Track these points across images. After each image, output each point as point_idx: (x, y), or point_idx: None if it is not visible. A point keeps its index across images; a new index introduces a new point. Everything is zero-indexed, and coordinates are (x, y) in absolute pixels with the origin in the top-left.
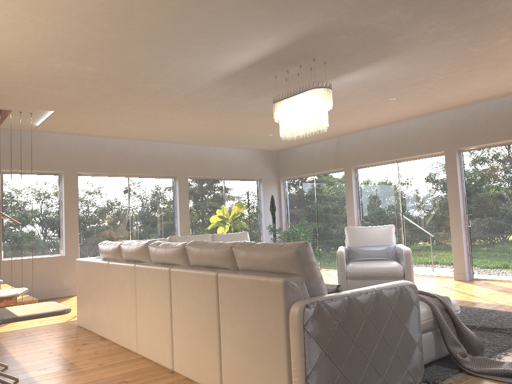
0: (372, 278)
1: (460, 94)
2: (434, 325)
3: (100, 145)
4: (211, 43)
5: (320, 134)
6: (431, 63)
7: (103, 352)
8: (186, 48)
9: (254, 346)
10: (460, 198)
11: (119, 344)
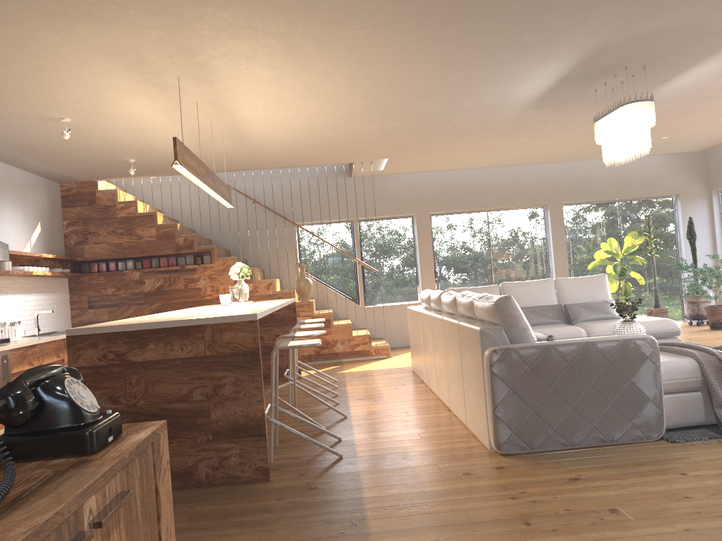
0: None
1: None
2: (704, 385)
3: (451, 179)
4: (489, 83)
5: None
6: None
7: (412, 391)
8: (468, 92)
9: (473, 384)
10: None
11: (429, 387)
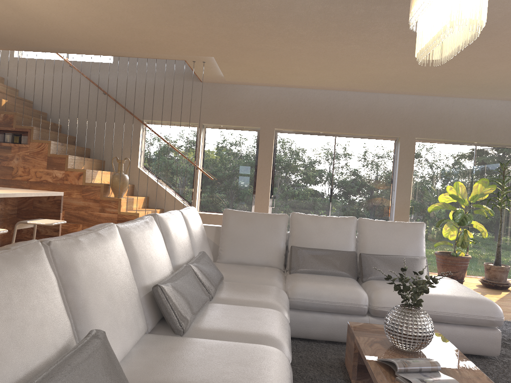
0: None
1: None
2: None
3: (302, 98)
4: None
5: None
6: None
7: None
8: None
9: None
10: None
11: None
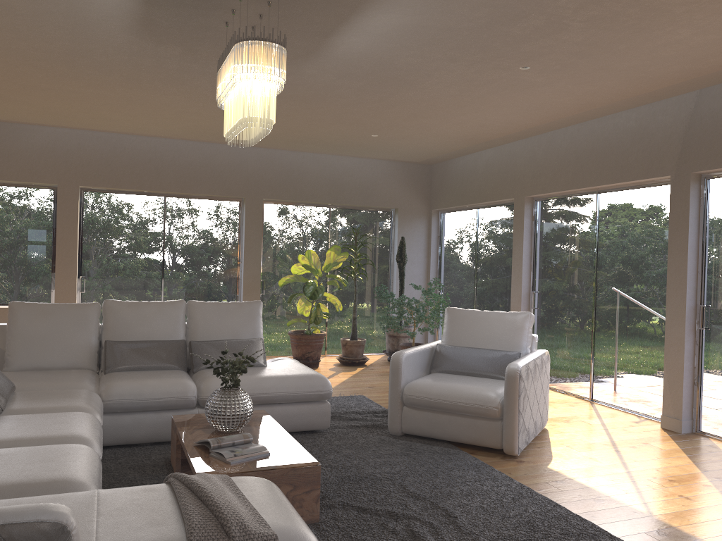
0: (445, 411)
1: (669, 57)
2: None
3: (117, 146)
4: None
5: (463, 137)
6: None
7: None
8: None
9: None
10: (688, 271)
11: None
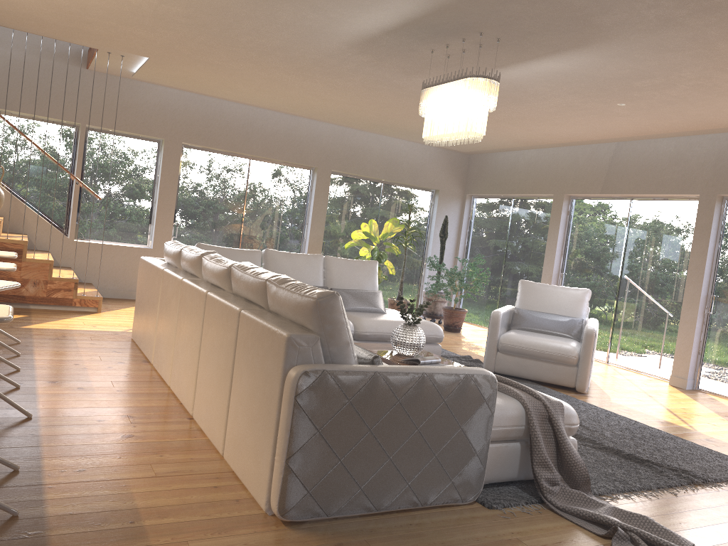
0: (532, 357)
1: None
2: (525, 435)
3: (217, 110)
4: None
5: (524, 140)
6: (667, 61)
7: (134, 377)
8: None
9: (252, 408)
10: (706, 269)
11: (158, 372)
